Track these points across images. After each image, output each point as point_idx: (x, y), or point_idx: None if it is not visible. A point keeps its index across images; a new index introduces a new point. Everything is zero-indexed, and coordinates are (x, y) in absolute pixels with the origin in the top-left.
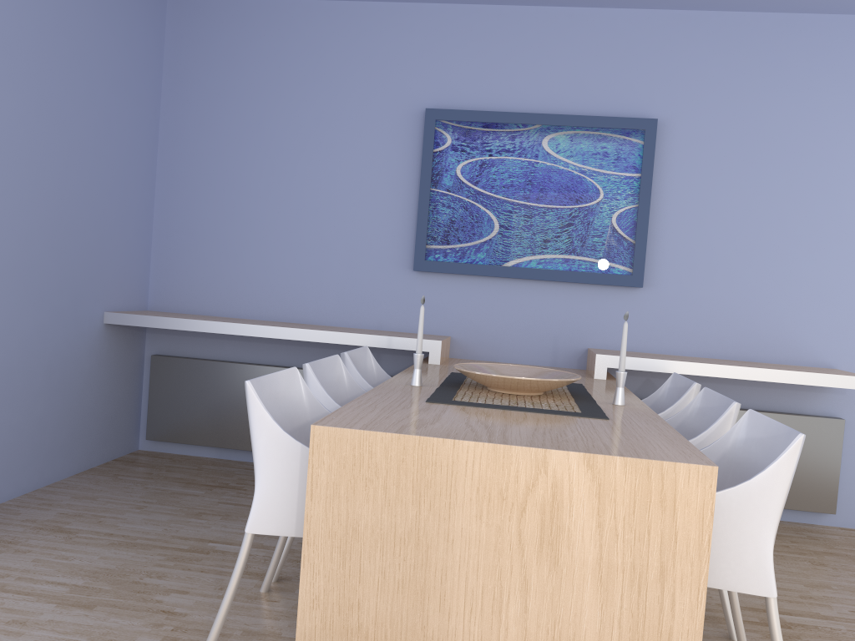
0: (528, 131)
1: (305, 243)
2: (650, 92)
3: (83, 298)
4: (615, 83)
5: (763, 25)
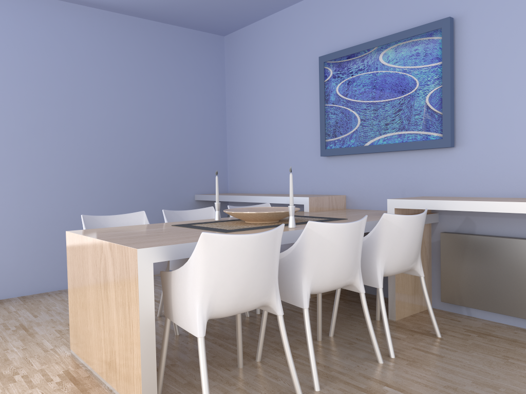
0: (370, 53)
1: (279, 149)
2: None
3: (179, 188)
4: (425, 0)
5: None
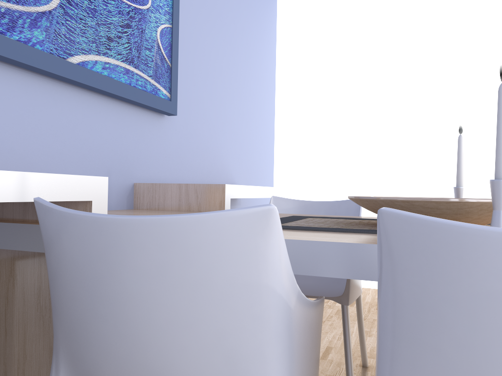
0: None
1: None
2: None
3: None
4: None
5: None
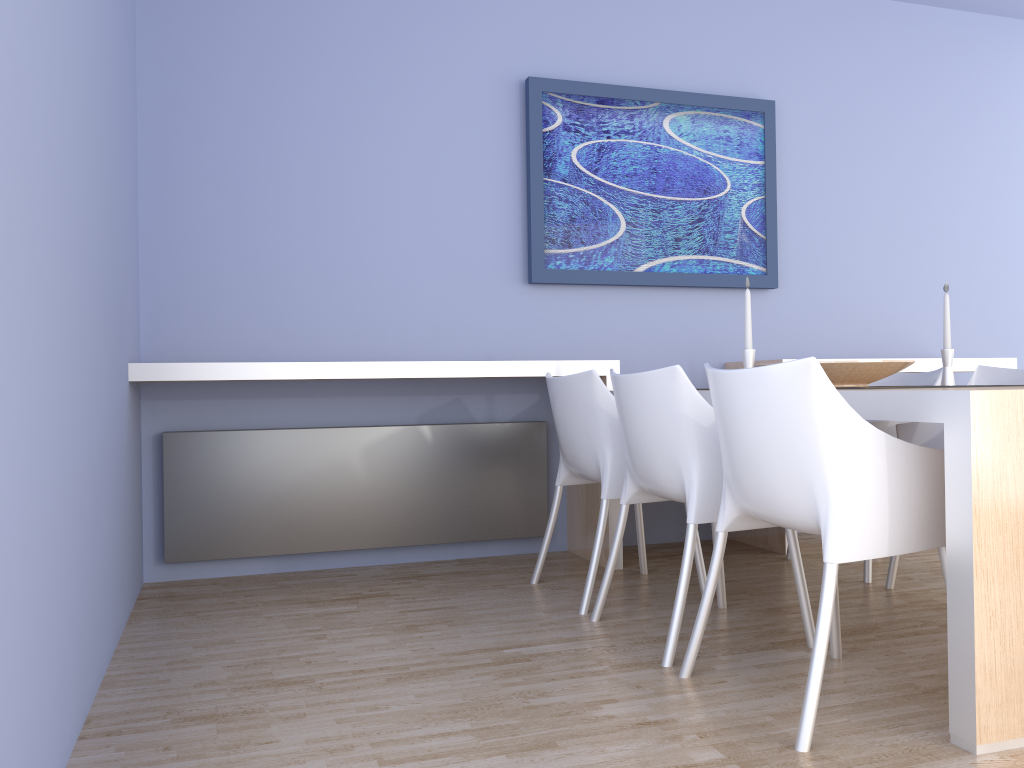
0: (648, 110)
1: (379, 254)
2: (759, 72)
3: (121, 338)
4: (724, 60)
5: (851, 8)
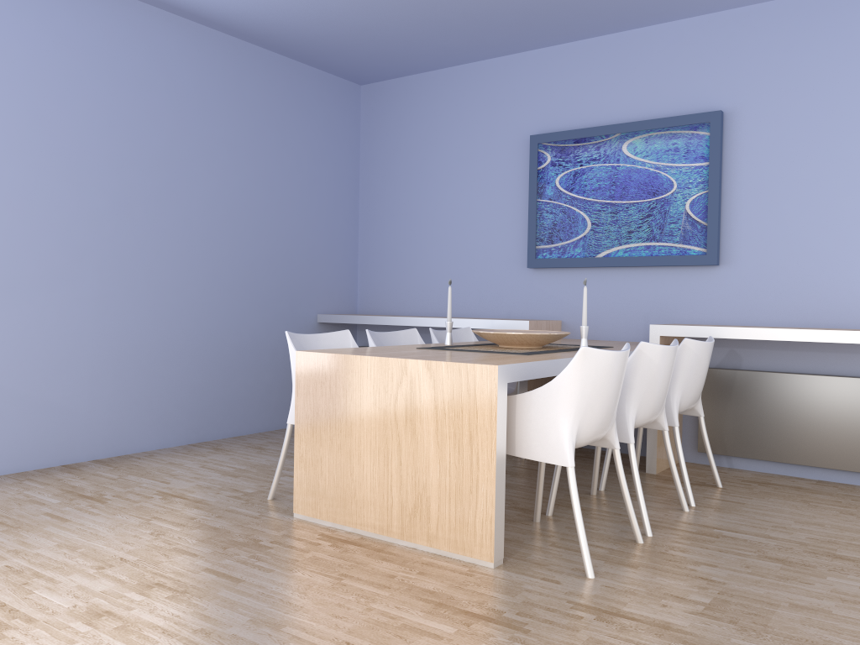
0: (610, 140)
1: (453, 254)
2: (718, 86)
3: (299, 304)
4: (686, 85)
5: (824, 2)
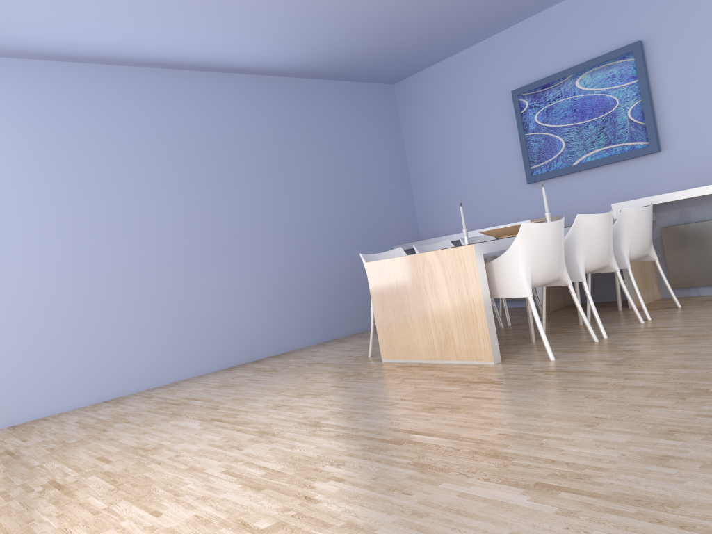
0: (566, 81)
1: (476, 185)
2: (635, 23)
3: (378, 241)
4: (612, 28)
5: None
